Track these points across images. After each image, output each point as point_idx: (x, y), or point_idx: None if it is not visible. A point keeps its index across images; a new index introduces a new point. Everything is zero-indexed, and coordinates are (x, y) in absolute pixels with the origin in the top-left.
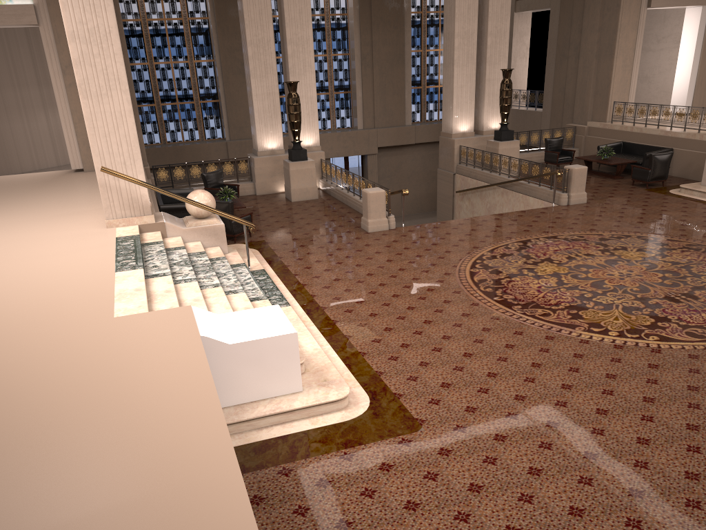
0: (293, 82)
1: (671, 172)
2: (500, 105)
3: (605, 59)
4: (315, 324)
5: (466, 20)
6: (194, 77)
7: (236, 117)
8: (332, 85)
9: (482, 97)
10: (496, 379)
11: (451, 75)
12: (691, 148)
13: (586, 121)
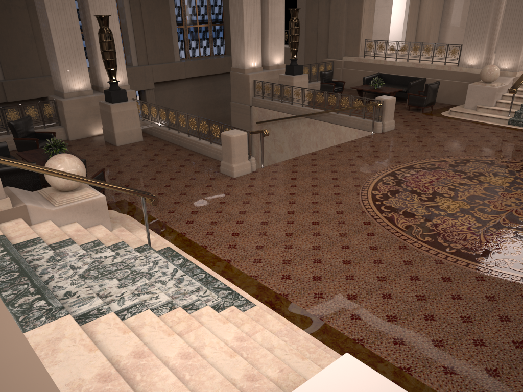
0: (105, 16)
1: None
2: (290, 42)
3: (355, 3)
4: (300, 327)
5: None
6: None
7: (8, 56)
8: None
9: (265, 35)
10: None
11: (240, 14)
12: (441, 77)
13: (341, 56)
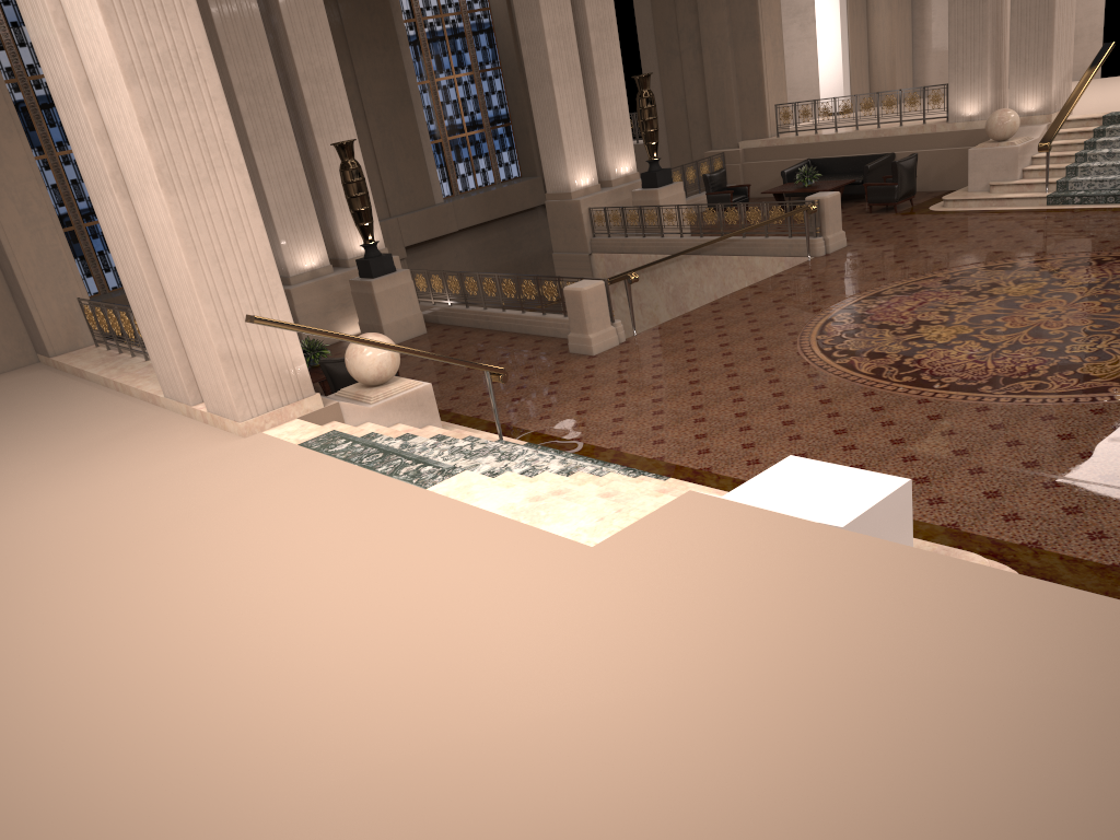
0: (349, 141)
1: None
2: (643, 132)
3: (746, 44)
4: None
5: (556, 9)
6: (63, 183)
7: None
8: None
9: (597, 128)
10: None
11: (549, 100)
12: (921, 146)
13: (735, 142)
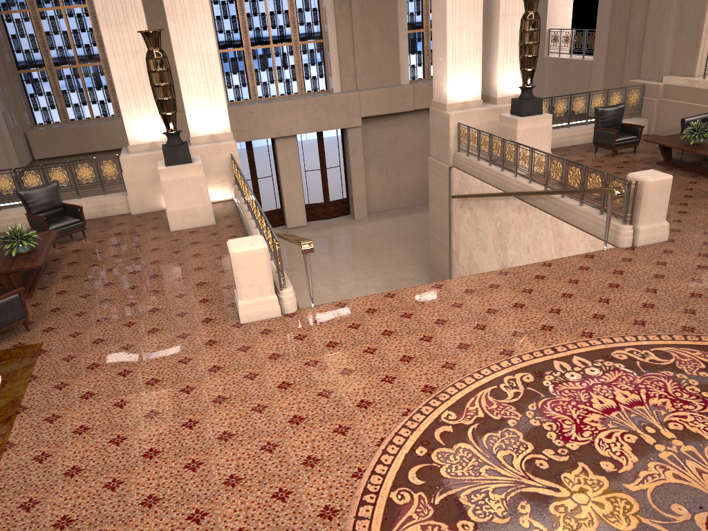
0: (149, 31)
1: None
2: (520, 56)
3: None
4: None
5: None
6: (97, 28)
7: None
8: (296, 32)
9: (494, 44)
10: None
11: (443, 9)
12: None
13: (661, 76)
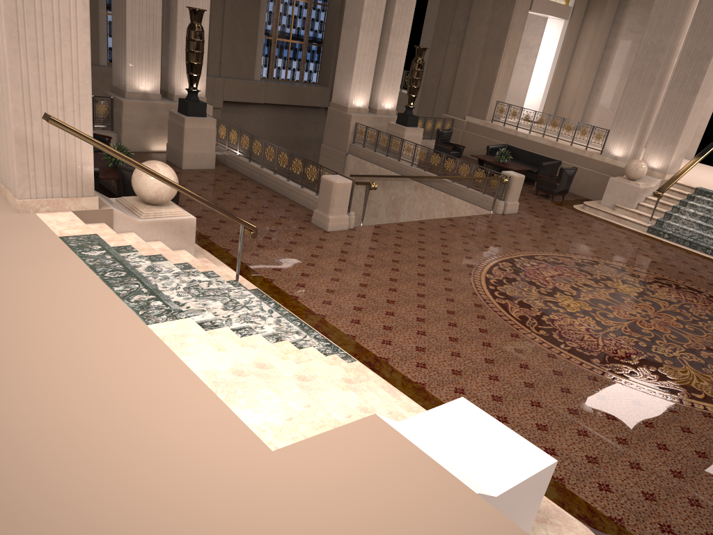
0: (201, 10)
1: None
2: (409, 86)
3: (492, 54)
4: (400, 390)
5: None
6: None
7: None
8: None
9: (379, 71)
10: (688, 482)
11: (354, 39)
12: (579, 163)
13: (464, 115)
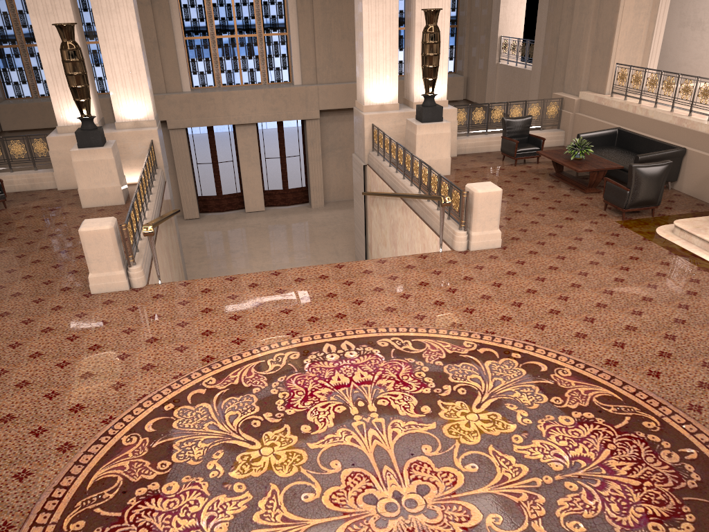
0: (61, 25)
1: (680, 185)
2: (422, 66)
3: None
4: None
5: None
6: None
7: None
8: (261, 24)
9: (412, 51)
10: None
11: (361, 16)
12: None
13: (579, 91)
